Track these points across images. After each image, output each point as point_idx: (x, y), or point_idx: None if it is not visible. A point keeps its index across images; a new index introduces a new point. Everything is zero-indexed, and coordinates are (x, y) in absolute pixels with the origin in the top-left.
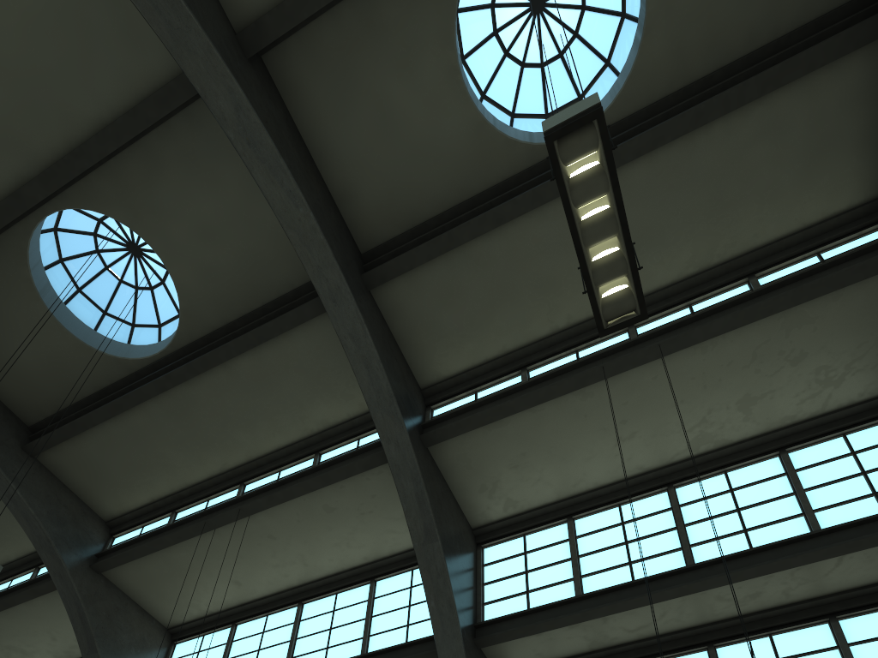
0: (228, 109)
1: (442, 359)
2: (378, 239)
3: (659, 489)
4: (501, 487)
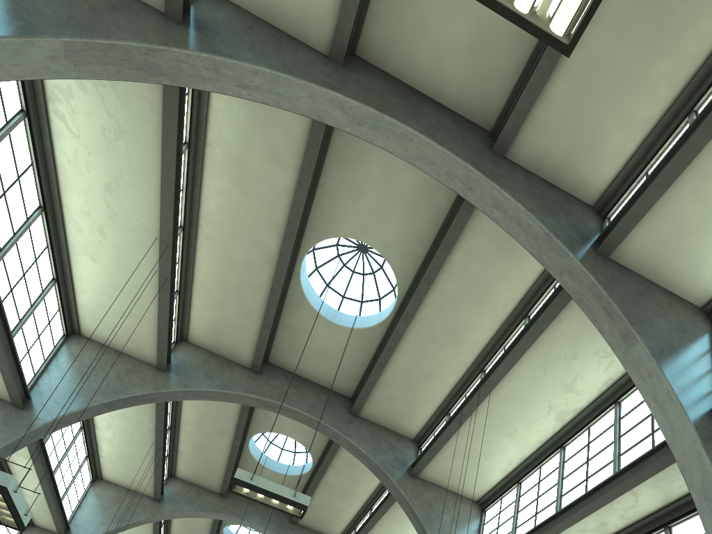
0: (255, 402)
1: (411, 424)
2: (352, 389)
3: (556, 451)
4: (470, 478)
